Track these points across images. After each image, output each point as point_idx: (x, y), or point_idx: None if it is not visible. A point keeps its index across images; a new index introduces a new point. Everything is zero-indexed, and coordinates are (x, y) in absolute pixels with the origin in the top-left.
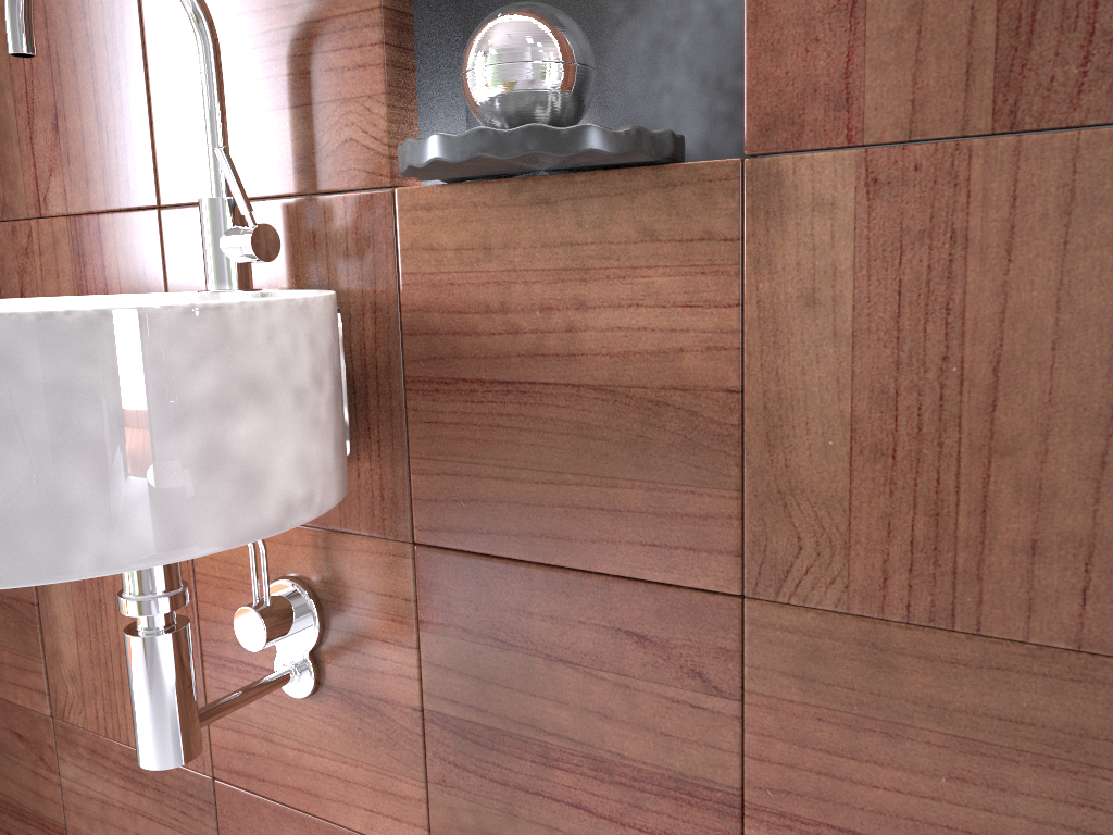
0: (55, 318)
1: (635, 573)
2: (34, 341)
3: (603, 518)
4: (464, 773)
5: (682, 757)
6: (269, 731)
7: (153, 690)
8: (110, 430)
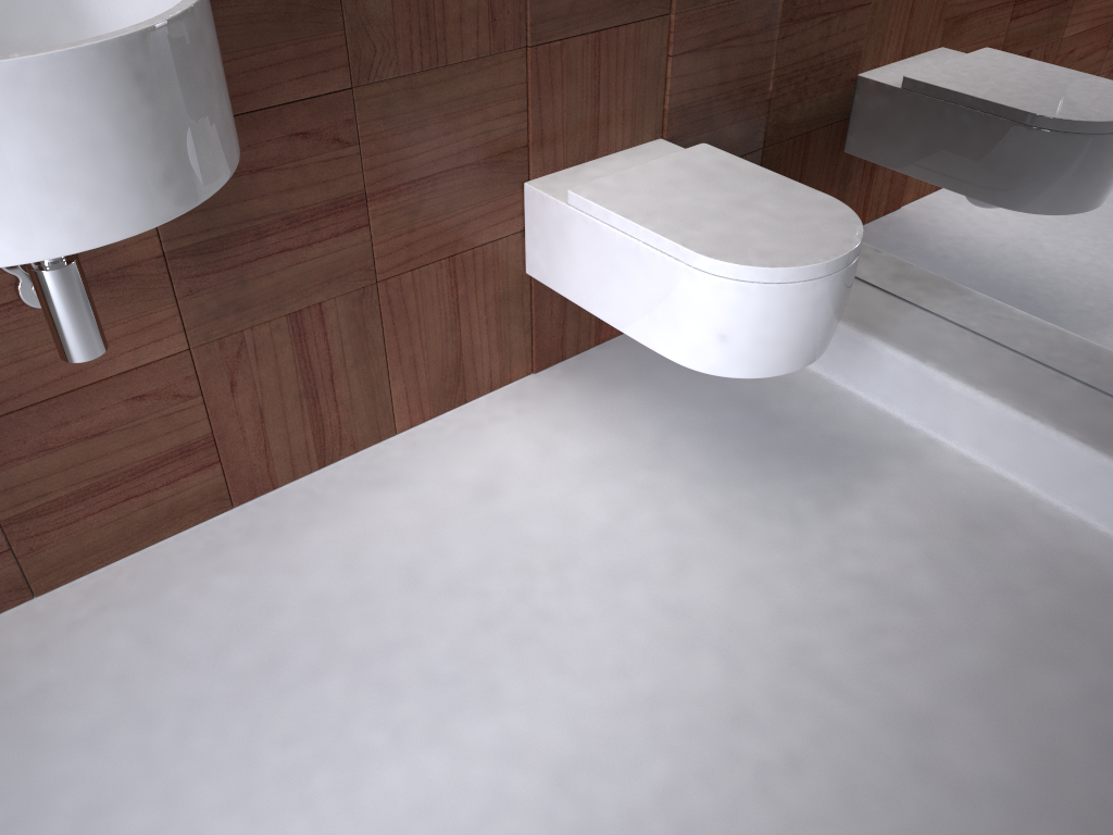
0: (203, 1)
1: (296, 98)
2: (203, 20)
3: (272, 71)
4: (205, 277)
5: (335, 189)
6: (17, 353)
7: (86, 300)
8: (222, 69)
